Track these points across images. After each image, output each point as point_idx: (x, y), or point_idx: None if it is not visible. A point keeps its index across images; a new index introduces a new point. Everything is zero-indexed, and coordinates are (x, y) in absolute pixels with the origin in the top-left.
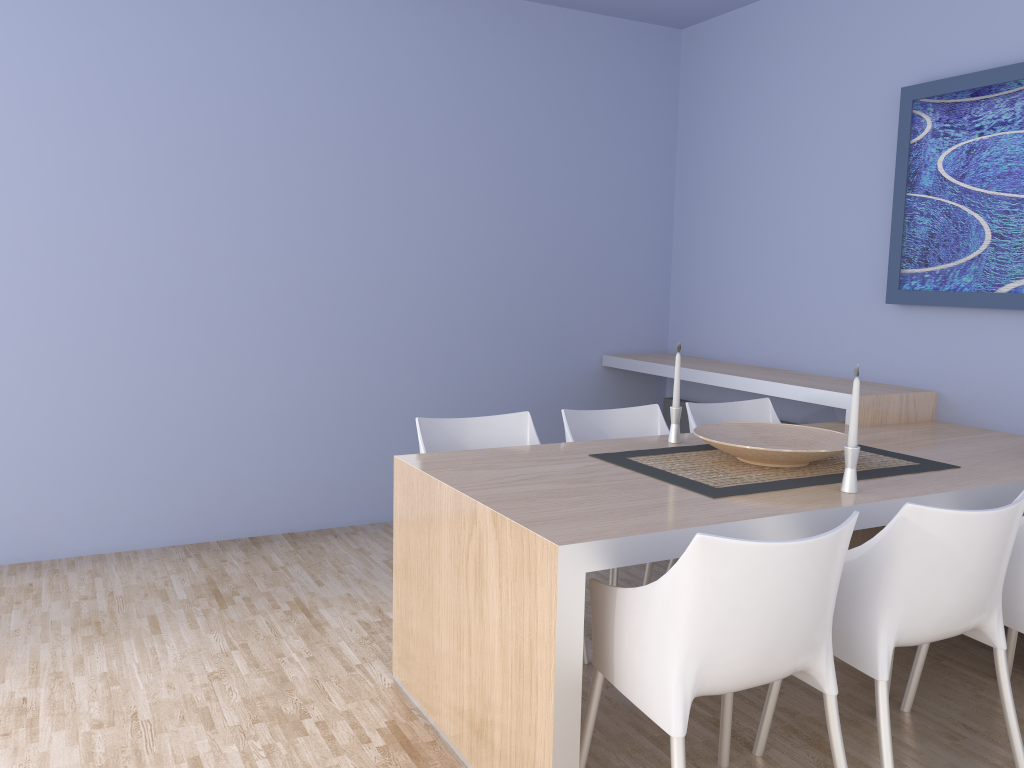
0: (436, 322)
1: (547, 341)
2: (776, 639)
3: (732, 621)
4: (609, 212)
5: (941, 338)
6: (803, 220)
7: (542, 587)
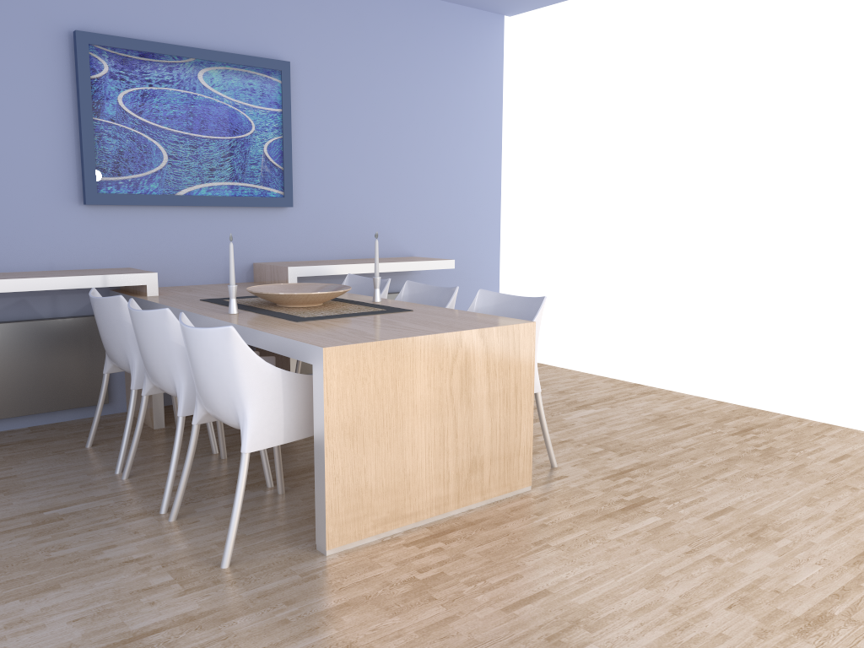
0: None
1: None
2: None
3: None
4: None
5: (127, 229)
6: None
7: (524, 350)
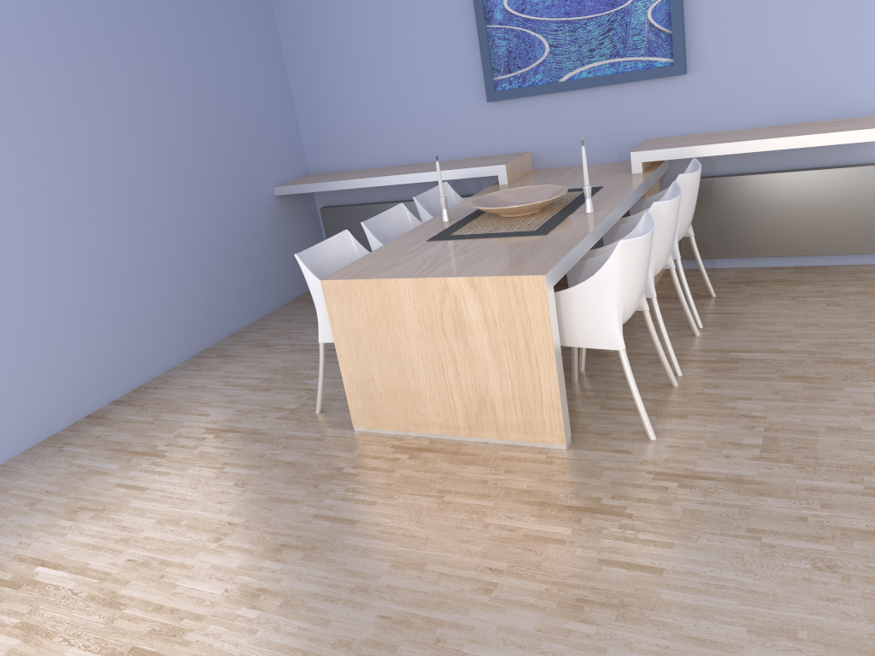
0: (160, 192)
1: (237, 187)
2: (643, 285)
3: (633, 281)
4: (247, 72)
5: (526, 117)
6: (406, 54)
7: (532, 304)
